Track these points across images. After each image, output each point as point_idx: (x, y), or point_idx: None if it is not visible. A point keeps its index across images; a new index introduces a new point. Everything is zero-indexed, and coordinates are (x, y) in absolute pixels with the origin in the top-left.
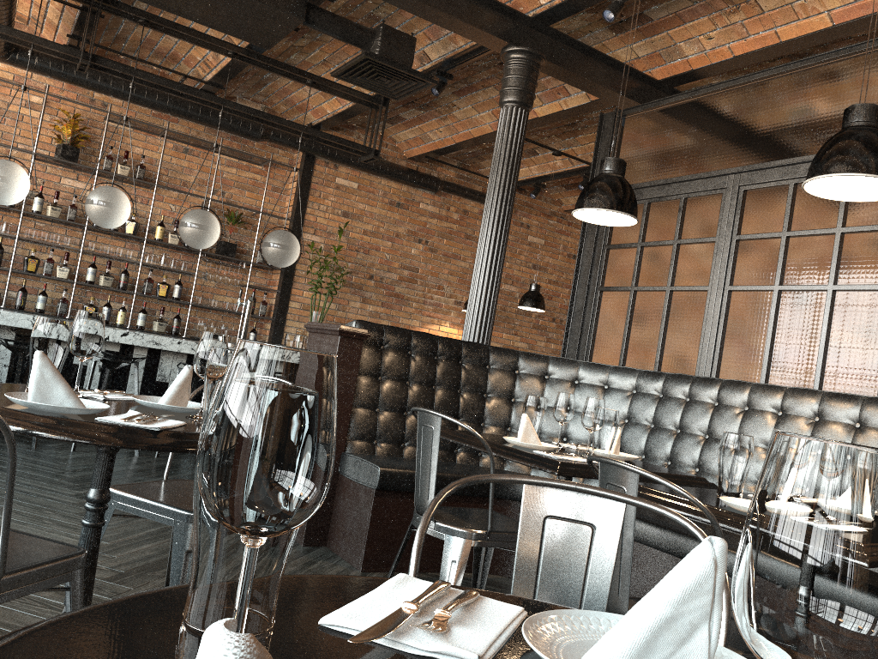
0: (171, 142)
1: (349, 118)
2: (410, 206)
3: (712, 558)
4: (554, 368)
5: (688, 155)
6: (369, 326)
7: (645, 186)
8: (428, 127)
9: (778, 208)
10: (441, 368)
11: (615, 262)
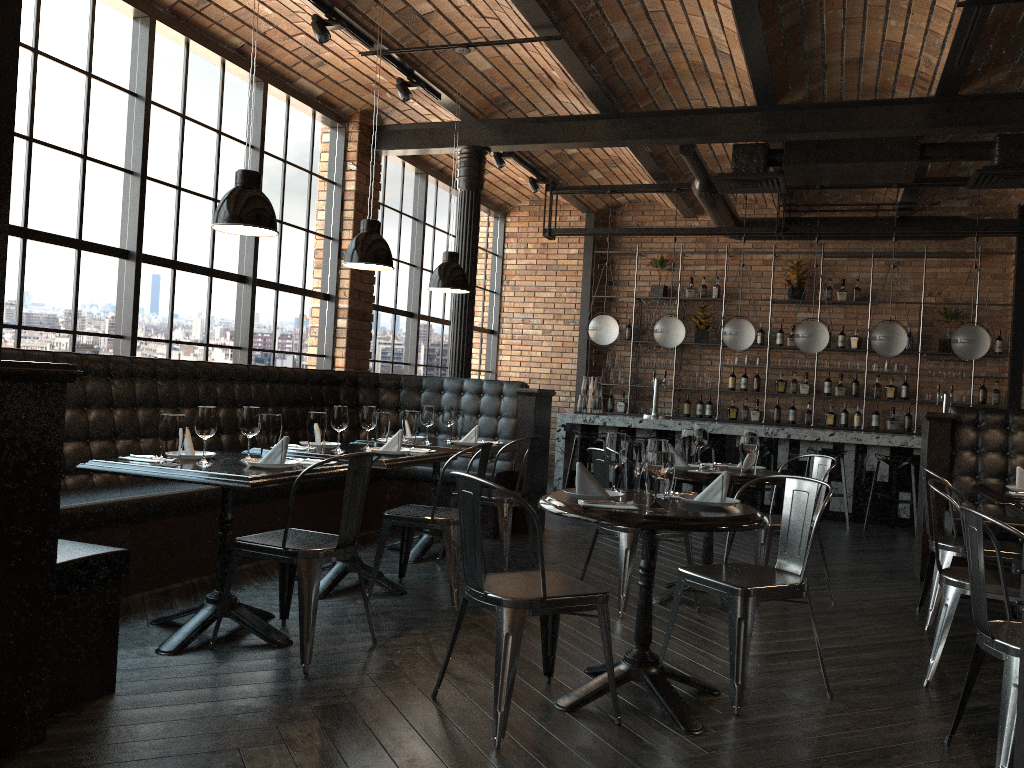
0: (883, 260)
1: None
2: None
3: (721, 475)
4: None
5: None
6: (963, 410)
7: None
8: None
9: None
10: None
11: None
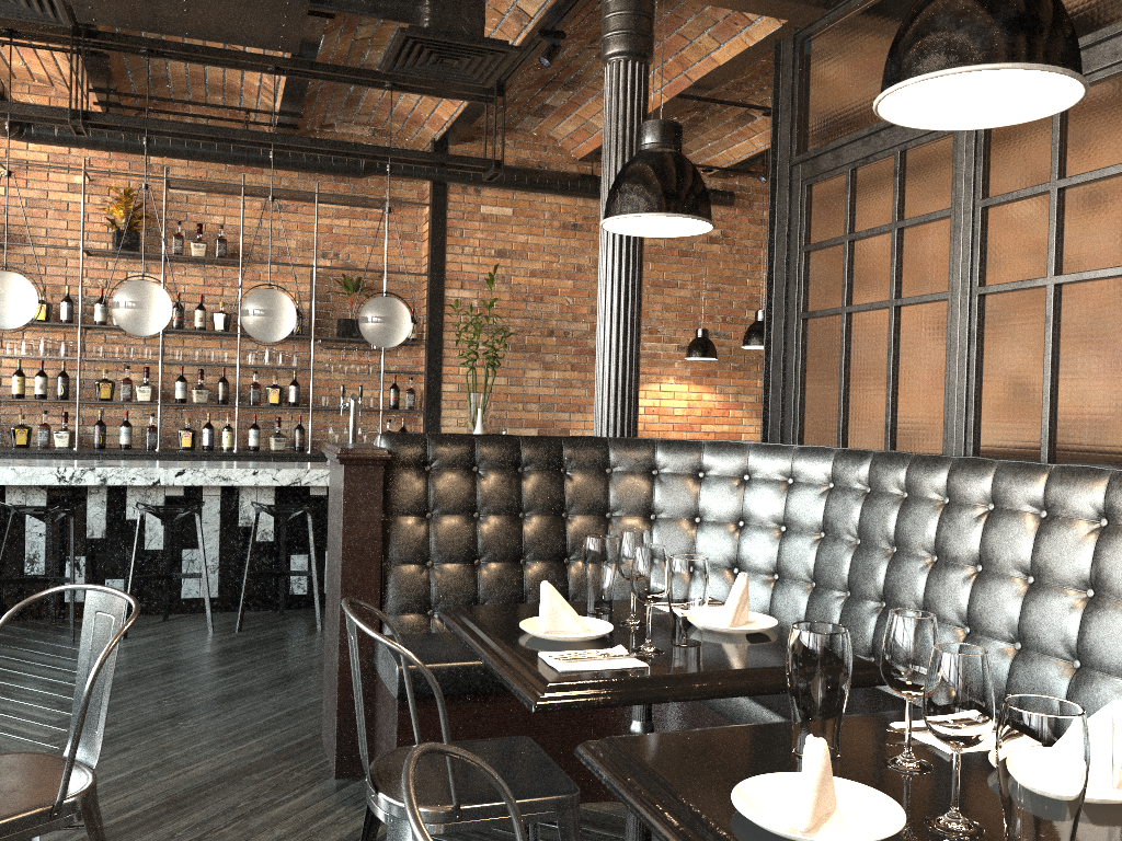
0: (259, 201)
1: (473, 122)
2: (592, 225)
3: None
4: (710, 460)
5: None
6: (403, 440)
7: (843, 144)
8: (587, 112)
9: (1041, 141)
10: (529, 485)
11: (818, 271)
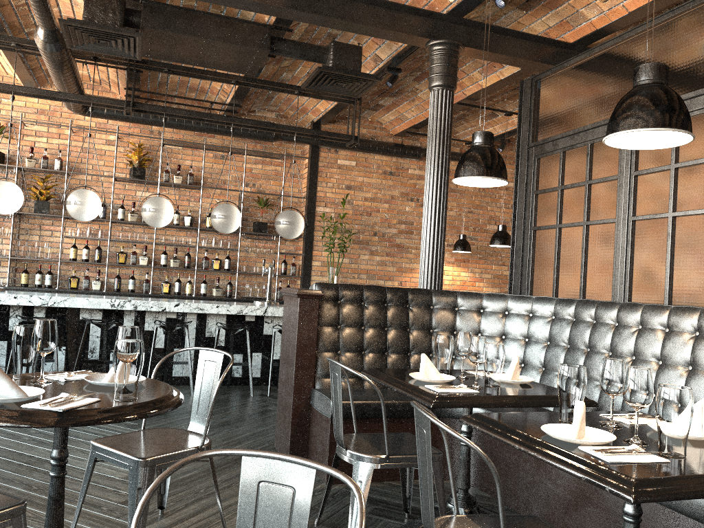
0: (211, 153)
1: (338, 113)
2: (400, 173)
3: None
4: (487, 303)
5: (590, 107)
6: (326, 286)
7: (558, 138)
8: (402, 109)
9: None
10: (390, 313)
11: (542, 204)
